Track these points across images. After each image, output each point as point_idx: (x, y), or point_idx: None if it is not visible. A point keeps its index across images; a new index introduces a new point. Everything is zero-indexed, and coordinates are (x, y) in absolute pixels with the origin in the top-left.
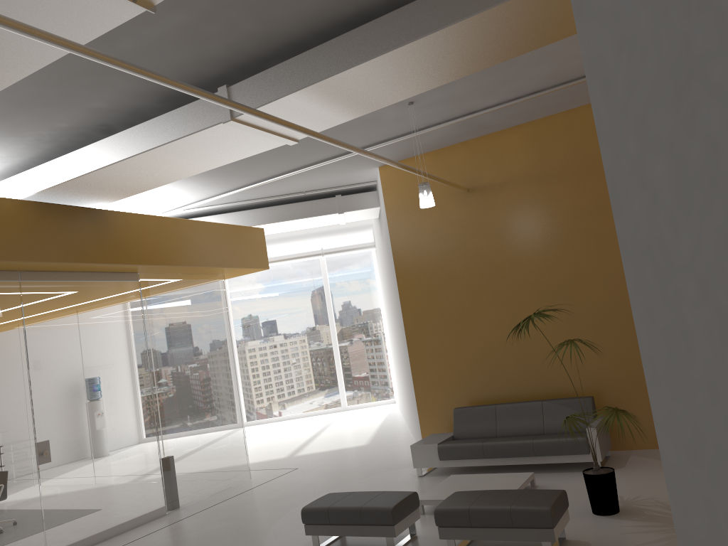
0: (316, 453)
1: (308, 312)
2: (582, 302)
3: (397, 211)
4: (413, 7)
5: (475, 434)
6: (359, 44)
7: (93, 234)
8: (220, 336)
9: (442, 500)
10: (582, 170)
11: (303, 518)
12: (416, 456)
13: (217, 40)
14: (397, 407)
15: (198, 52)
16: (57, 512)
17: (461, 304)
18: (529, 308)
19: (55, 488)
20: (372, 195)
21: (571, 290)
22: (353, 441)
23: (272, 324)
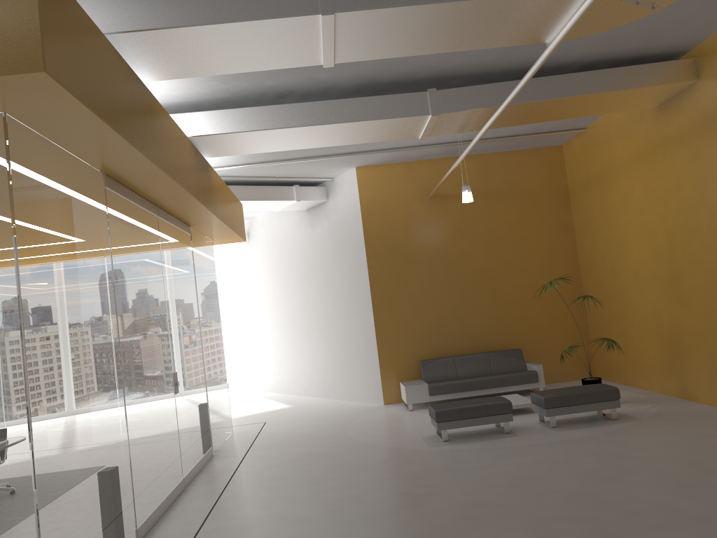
0: (254, 415)
1: None
2: (509, 284)
3: (371, 205)
4: (585, 75)
5: (441, 378)
6: (546, 87)
7: (207, 183)
8: (216, 298)
9: None
10: (513, 194)
11: (437, 418)
12: (410, 394)
13: (463, 58)
14: (241, 389)
15: (441, 62)
16: (183, 440)
17: (421, 282)
18: (472, 287)
19: (181, 418)
20: (322, 190)
21: (502, 276)
22: (268, 406)
23: None
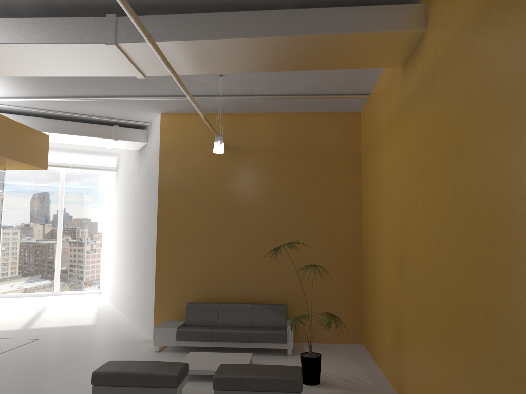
0: (50, 328)
1: (41, 211)
2: (289, 240)
3: (169, 149)
4: (289, 13)
5: (201, 323)
6: (242, 23)
7: None
8: None
9: (195, 370)
10: (306, 154)
11: (93, 380)
12: (158, 336)
13: None
14: (103, 297)
15: None
16: None
17: (205, 227)
18: (253, 239)
19: None
20: (143, 133)
21: (283, 231)
22: (79, 320)
23: (5, 215)
